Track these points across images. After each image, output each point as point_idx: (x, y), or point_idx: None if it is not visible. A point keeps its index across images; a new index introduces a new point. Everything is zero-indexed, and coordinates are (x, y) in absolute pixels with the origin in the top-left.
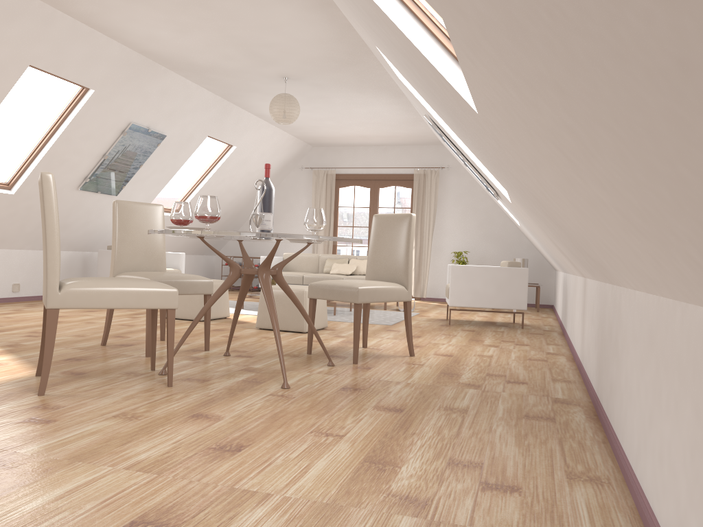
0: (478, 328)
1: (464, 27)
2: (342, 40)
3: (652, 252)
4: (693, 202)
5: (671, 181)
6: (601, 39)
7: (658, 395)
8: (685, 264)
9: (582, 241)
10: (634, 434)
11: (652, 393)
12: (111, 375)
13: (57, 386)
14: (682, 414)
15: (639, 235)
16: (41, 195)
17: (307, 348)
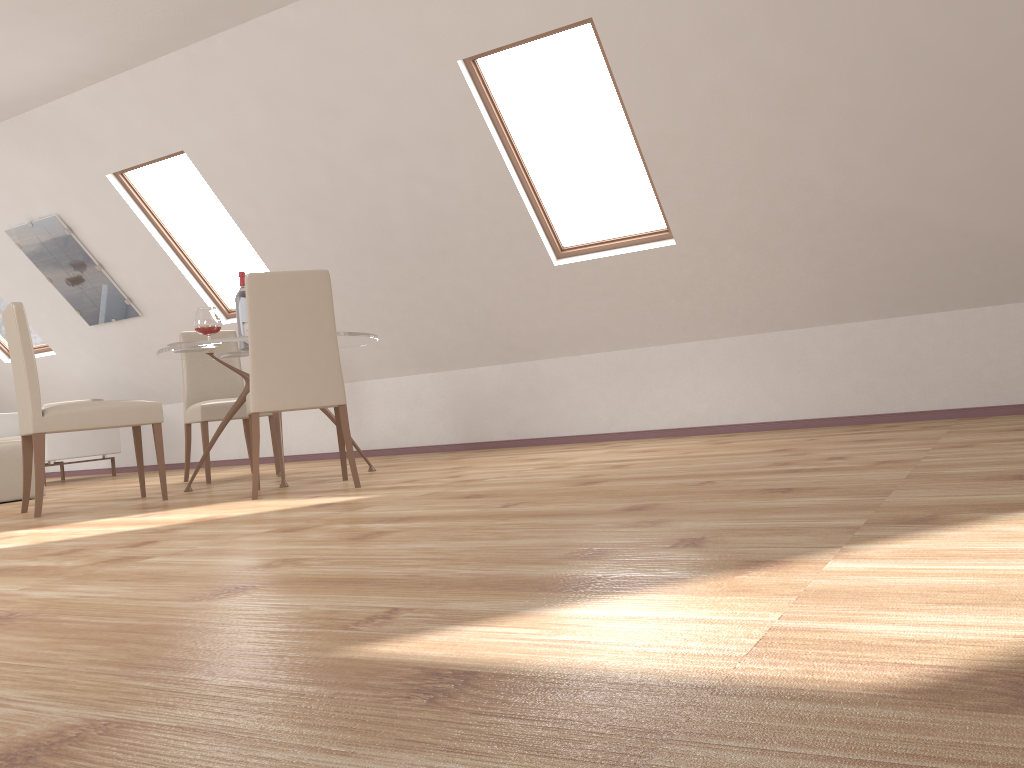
0: (91, 480)
1: (697, 252)
2: (4, 102)
3: (689, 325)
4: (768, 306)
5: (767, 302)
6: (793, 277)
7: (642, 386)
8: (719, 325)
9: (537, 335)
10: (600, 417)
11: (632, 388)
12: (276, 491)
13: (321, 490)
14: (680, 380)
15: (692, 319)
16: (314, 292)
17: (208, 477)
